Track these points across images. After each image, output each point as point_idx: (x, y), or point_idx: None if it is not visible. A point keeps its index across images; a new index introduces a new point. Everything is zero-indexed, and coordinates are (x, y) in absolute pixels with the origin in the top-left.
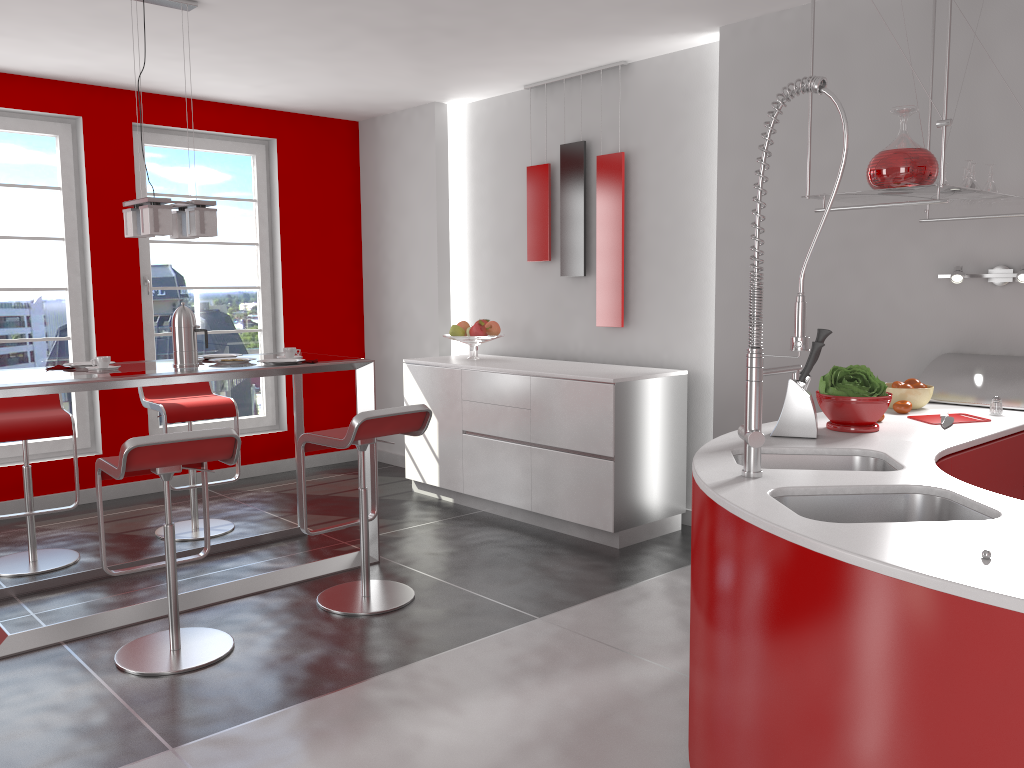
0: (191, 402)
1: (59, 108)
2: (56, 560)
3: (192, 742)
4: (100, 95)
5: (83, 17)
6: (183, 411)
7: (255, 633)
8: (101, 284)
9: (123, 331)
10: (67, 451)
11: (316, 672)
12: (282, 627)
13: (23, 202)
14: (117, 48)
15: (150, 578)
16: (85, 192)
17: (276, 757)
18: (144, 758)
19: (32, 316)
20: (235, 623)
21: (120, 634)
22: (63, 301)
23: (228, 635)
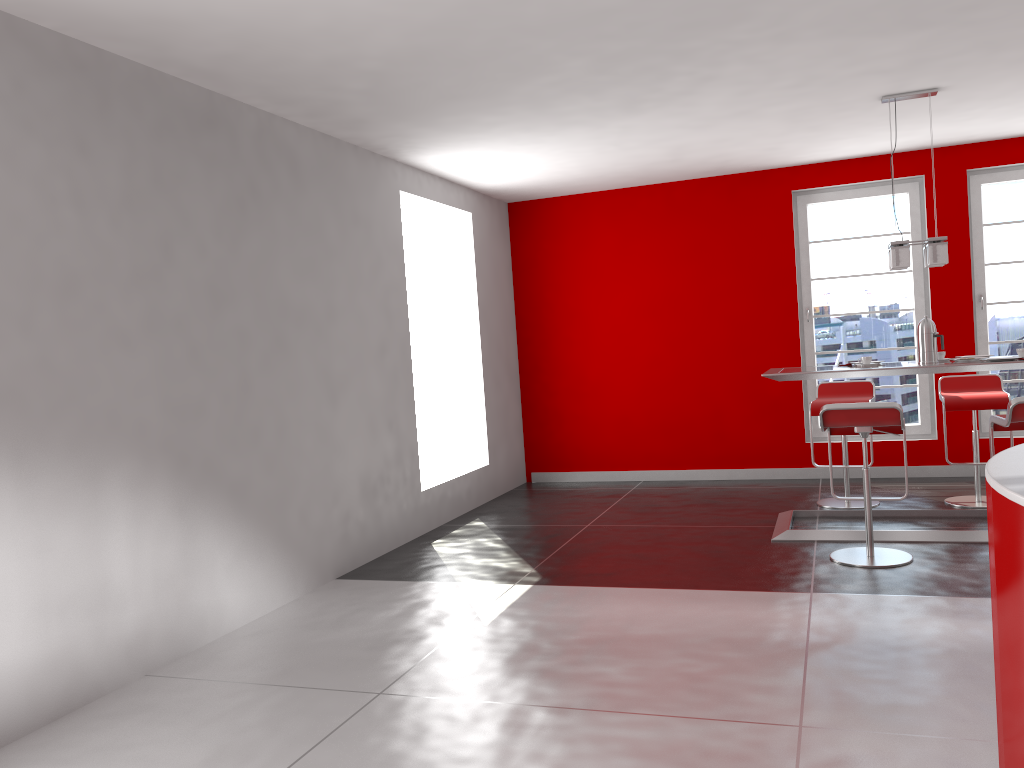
0: (969, 395)
1: (906, 172)
2: (860, 504)
3: (824, 593)
4: (939, 154)
5: (876, 117)
6: (959, 402)
7: (931, 561)
8: (937, 303)
9: (956, 340)
10: (912, 435)
11: (941, 586)
12: (955, 562)
13: (881, 247)
14: (920, 125)
15: (906, 522)
16: (926, 233)
17: (858, 610)
18: (794, 592)
19: (886, 331)
20: (926, 553)
21: (850, 544)
22: (910, 319)
23: (910, 557)
